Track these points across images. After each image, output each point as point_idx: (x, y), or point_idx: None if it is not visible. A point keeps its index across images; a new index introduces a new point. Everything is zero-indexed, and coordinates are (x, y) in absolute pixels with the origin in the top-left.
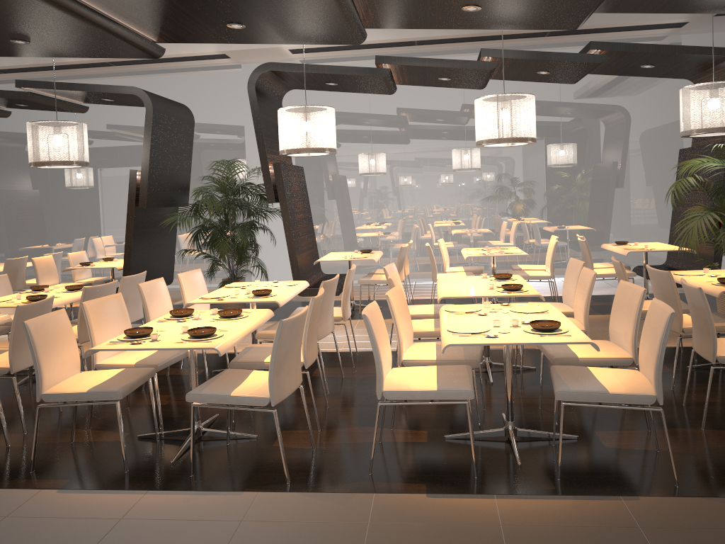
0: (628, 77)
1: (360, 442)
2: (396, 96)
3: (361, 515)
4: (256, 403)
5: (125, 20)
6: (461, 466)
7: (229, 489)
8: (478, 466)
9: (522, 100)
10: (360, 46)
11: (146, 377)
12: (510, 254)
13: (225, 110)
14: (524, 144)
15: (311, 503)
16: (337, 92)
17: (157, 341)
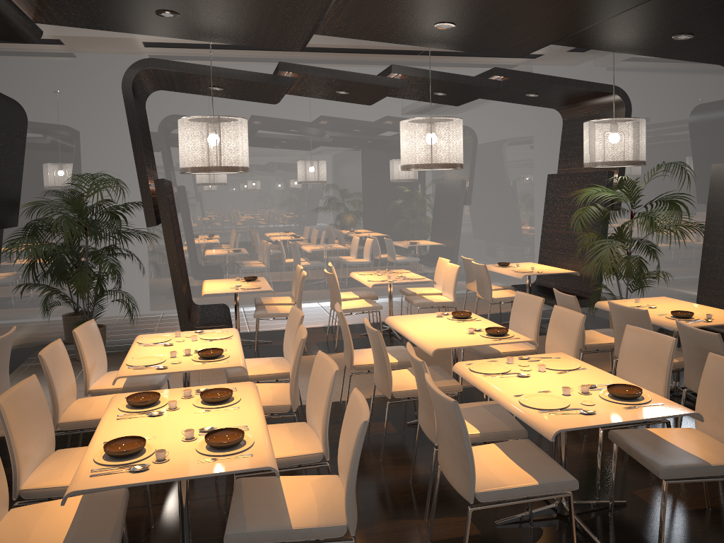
0: (488, 101)
1: None
2: (264, 104)
3: None
4: (329, 534)
5: None
6: None
7: None
8: None
9: (455, 125)
10: (227, 46)
11: (126, 506)
12: (415, 280)
13: (54, 106)
14: (447, 169)
15: None
16: (196, 95)
17: (168, 462)
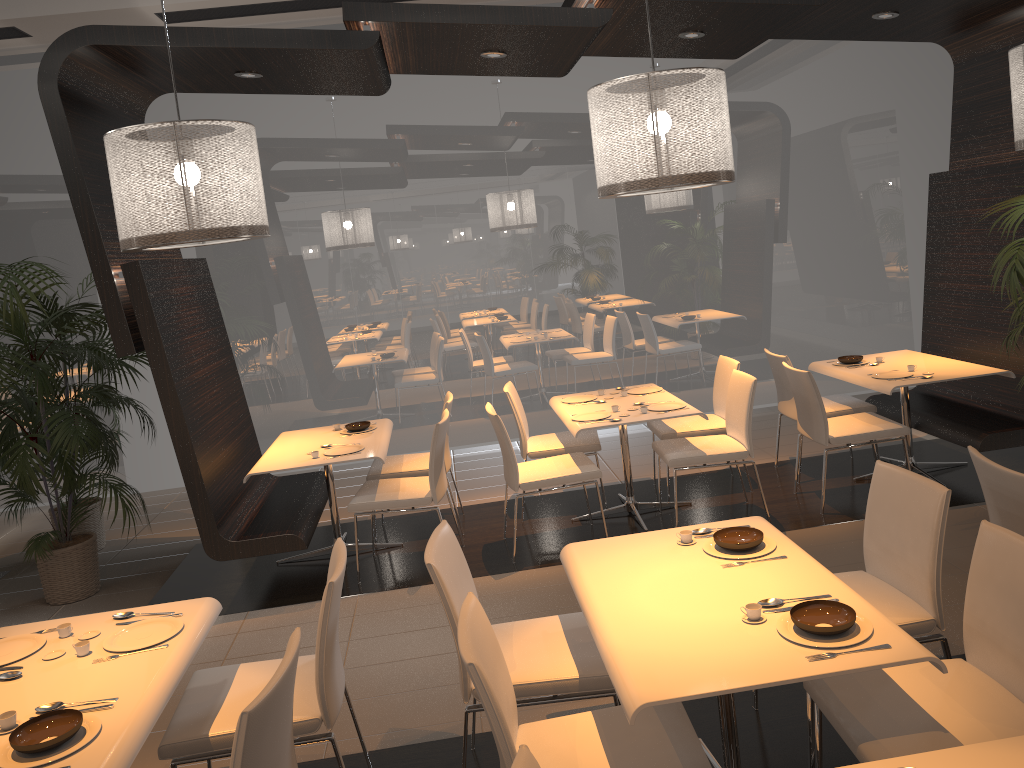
0: (802, 49)
1: None
2: (387, 102)
3: None
4: None
5: None
6: None
7: None
8: None
9: (705, 85)
10: (305, 3)
11: None
12: (664, 415)
13: (34, 145)
14: (702, 185)
15: None
16: (268, 99)
17: None
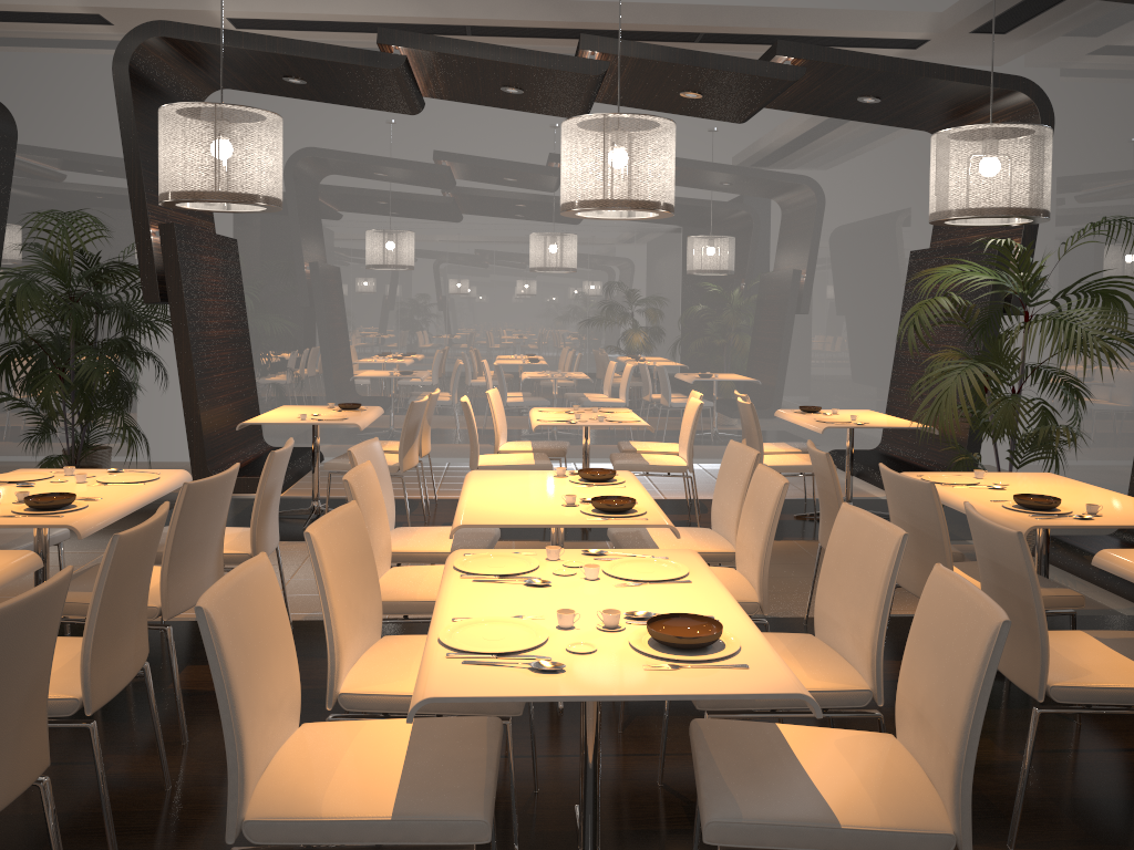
0: (828, 126)
1: None
2: (430, 126)
3: None
4: None
5: None
6: None
7: None
8: None
9: (651, 130)
10: (365, 26)
11: None
12: (616, 424)
13: (99, 124)
14: (651, 216)
15: None
16: (320, 109)
17: None
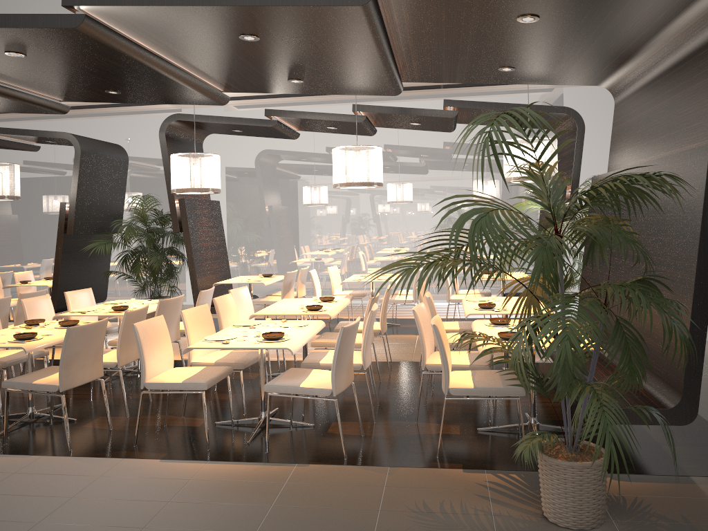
0: None
1: (150, 425)
2: (314, 138)
3: (101, 471)
4: (49, 389)
5: (25, 87)
6: (206, 442)
7: (23, 454)
8: (218, 443)
9: (365, 151)
10: (280, 95)
11: None
12: (378, 280)
13: None
14: (375, 187)
15: (73, 463)
16: None
17: None
